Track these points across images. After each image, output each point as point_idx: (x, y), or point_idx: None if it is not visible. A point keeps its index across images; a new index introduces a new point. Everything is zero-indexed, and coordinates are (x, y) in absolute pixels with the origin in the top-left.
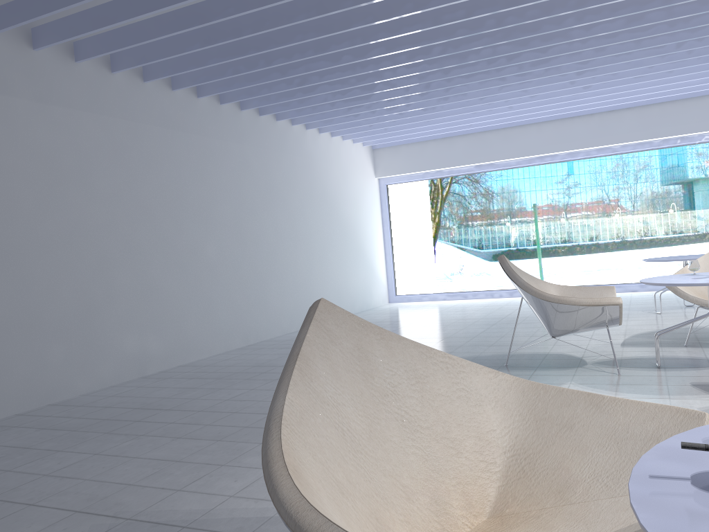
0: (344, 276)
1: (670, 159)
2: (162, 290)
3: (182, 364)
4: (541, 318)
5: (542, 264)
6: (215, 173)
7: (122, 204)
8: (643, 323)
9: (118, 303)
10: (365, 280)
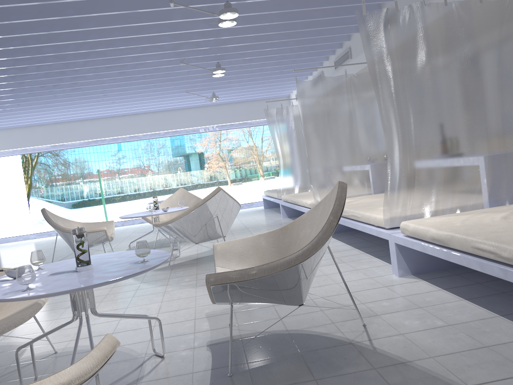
0: None
1: (176, 142)
2: None
3: None
4: (66, 242)
5: (106, 208)
6: None
7: None
8: (145, 239)
9: None
10: None
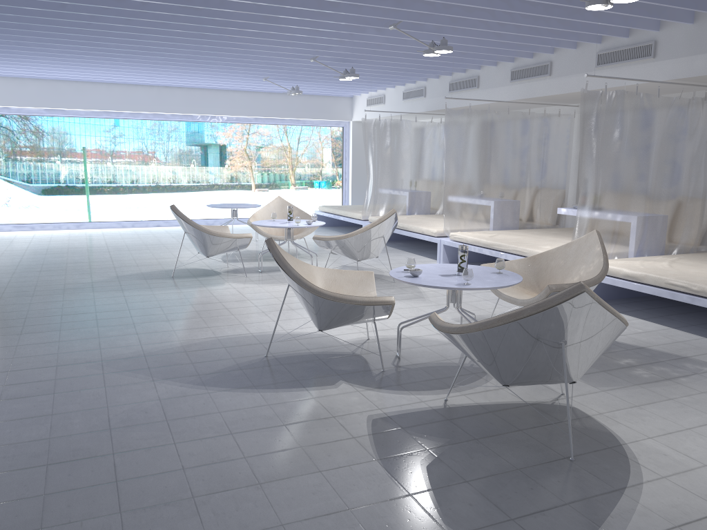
0: None
1: (193, 126)
2: None
3: None
4: (203, 246)
5: (90, 201)
6: None
7: None
8: None
9: None
10: None
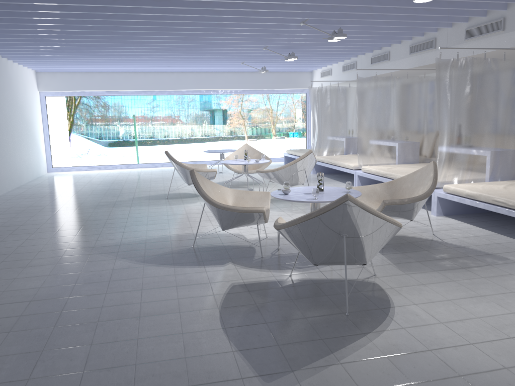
0: (28, 156)
1: (204, 98)
2: None
3: None
4: (185, 177)
5: (138, 150)
6: None
7: None
8: None
9: None
10: (37, 158)
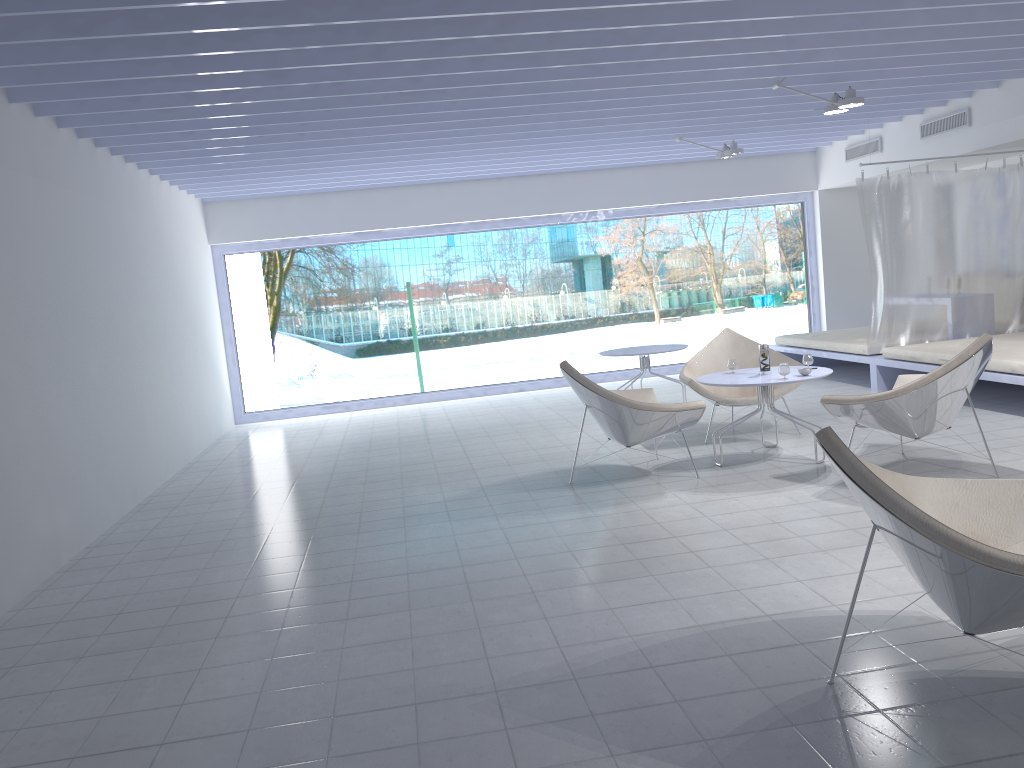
0: (199, 391)
1: (560, 233)
2: (60, 434)
3: (88, 543)
4: (620, 428)
5: (420, 360)
6: (85, 247)
7: (11, 303)
8: None
9: (24, 460)
10: (215, 394)
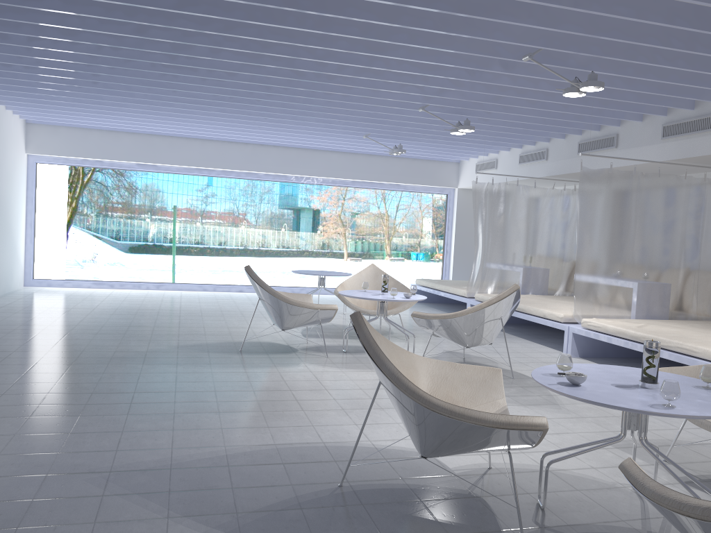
0: None
1: (287, 189)
2: None
3: None
4: (279, 316)
5: (175, 261)
6: None
7: None
8: None
9: None
10: (9, 261)
